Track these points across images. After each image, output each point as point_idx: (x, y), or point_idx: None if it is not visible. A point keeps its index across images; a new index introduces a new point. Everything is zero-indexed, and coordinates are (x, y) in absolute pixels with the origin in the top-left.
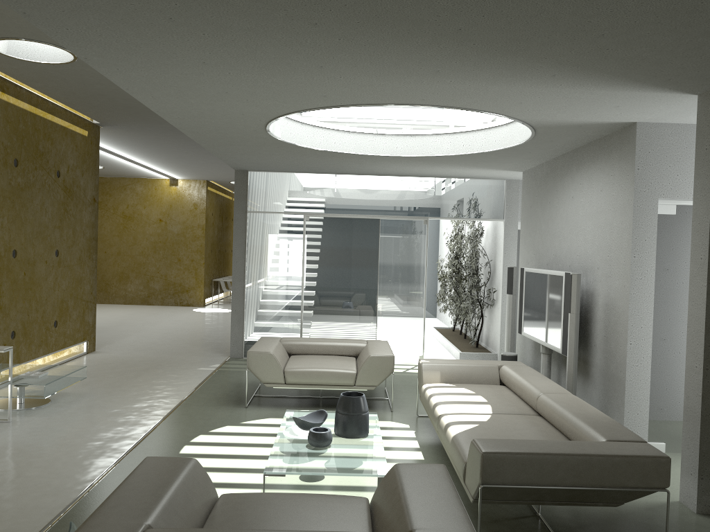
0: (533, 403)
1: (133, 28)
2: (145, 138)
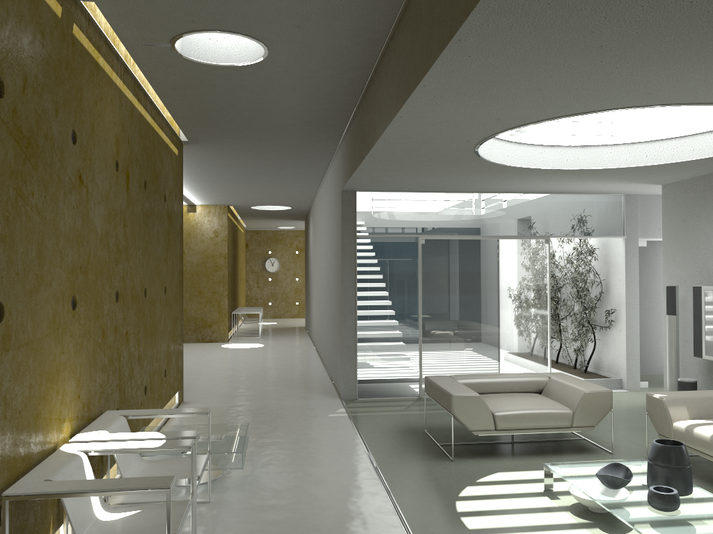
0: None
1: None
2: (218, 158)
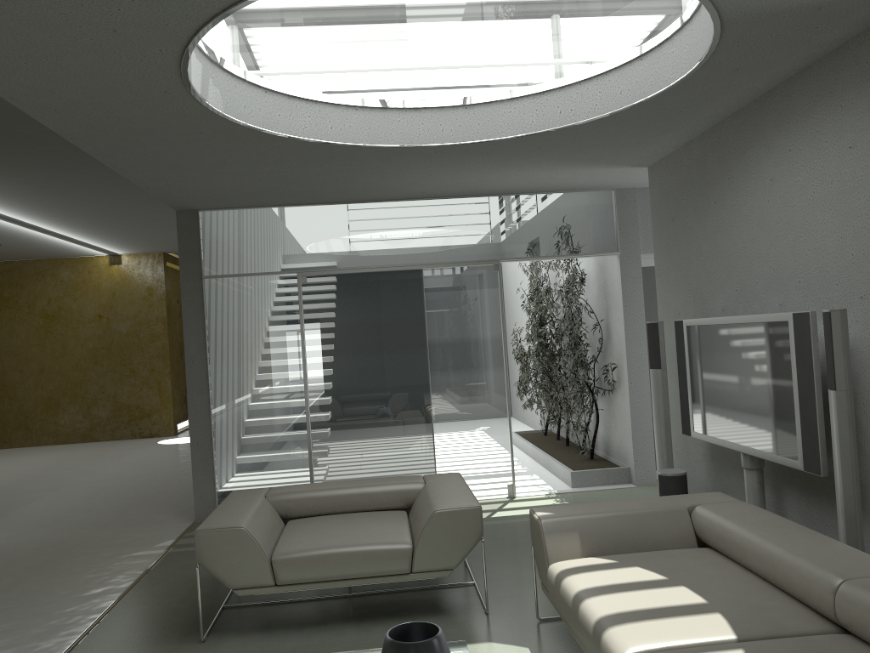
0: (822, 602)
1: None
2: (34, 180)
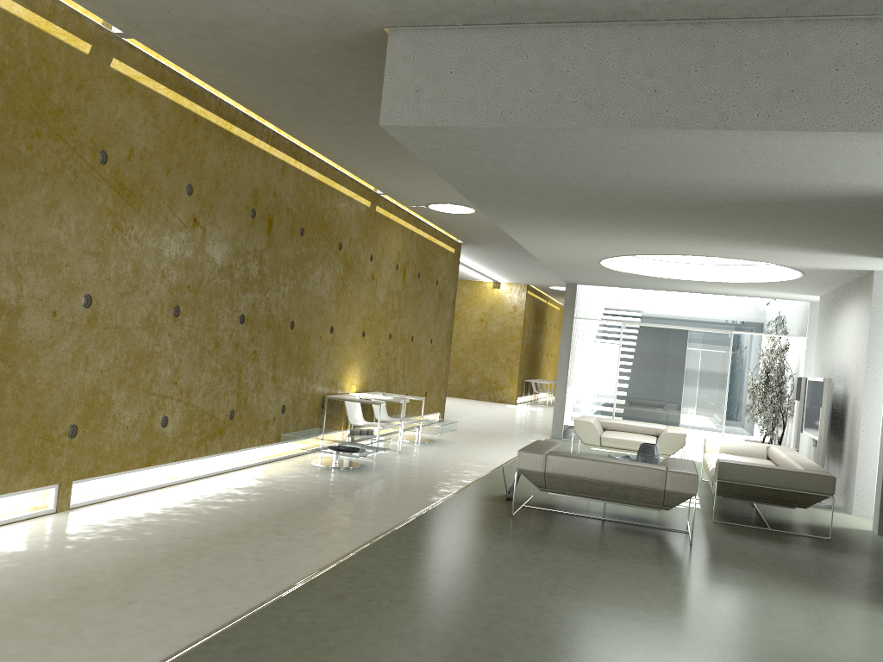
0: (779, 463)
1: (544, 226)
2: (491, 253)
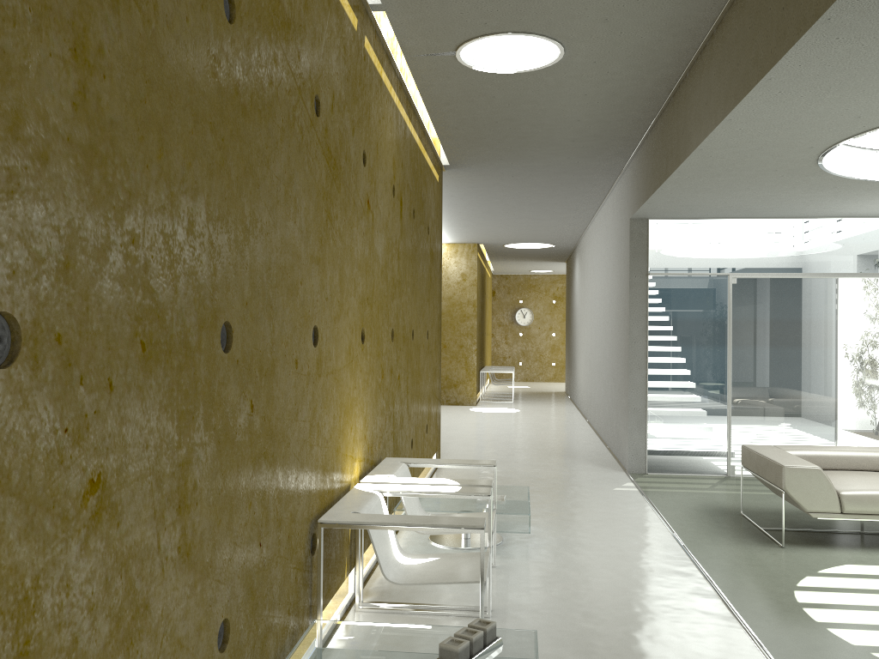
0: None
1: None
2: (479, 185)
